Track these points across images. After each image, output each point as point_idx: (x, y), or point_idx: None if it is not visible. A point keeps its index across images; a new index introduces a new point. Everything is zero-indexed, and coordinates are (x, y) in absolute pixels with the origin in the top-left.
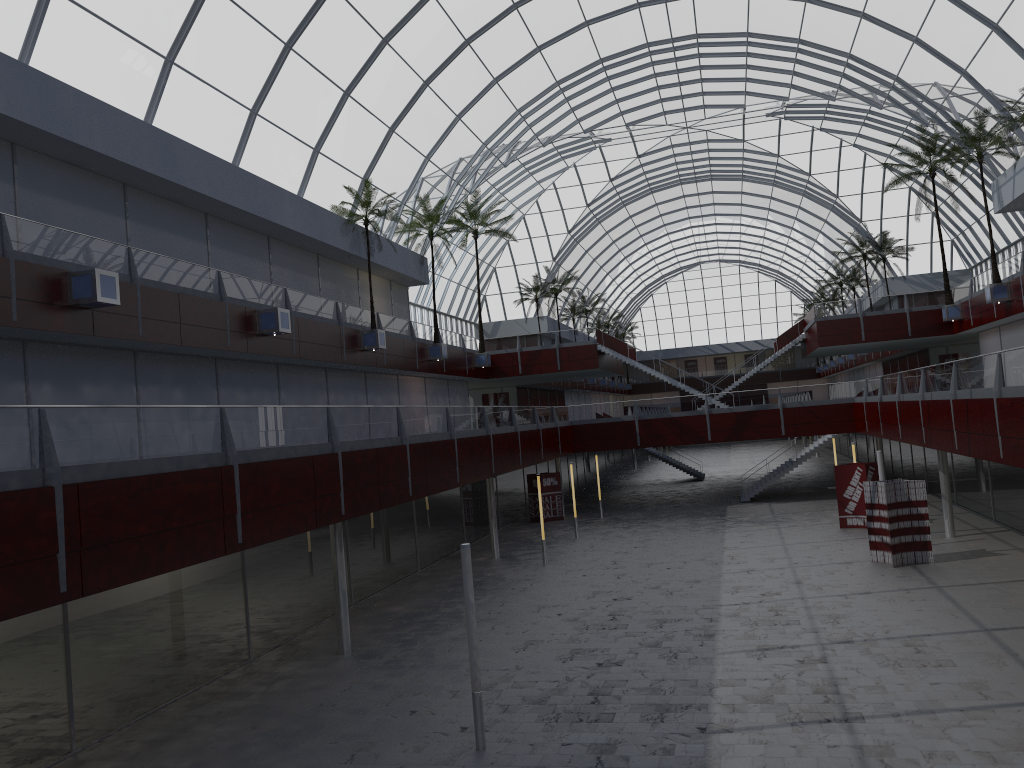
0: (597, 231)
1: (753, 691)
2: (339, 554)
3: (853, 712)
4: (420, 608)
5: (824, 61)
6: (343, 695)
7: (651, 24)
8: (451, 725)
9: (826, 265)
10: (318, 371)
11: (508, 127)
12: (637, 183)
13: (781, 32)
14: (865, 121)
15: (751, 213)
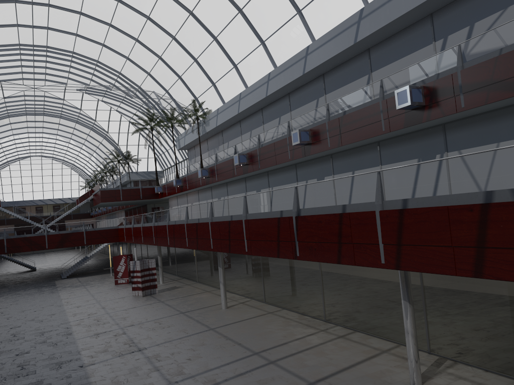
0: None
1: (98, 349)
2: None
3: (142, 347)
4: None
5: (108, 73)
6: None
7: (23, 35)
8: None
9: (99, 163)
10: None
11: None
12: (1, 111)
13: (90, 55)
14: (123, 101)
15: (63, 134)
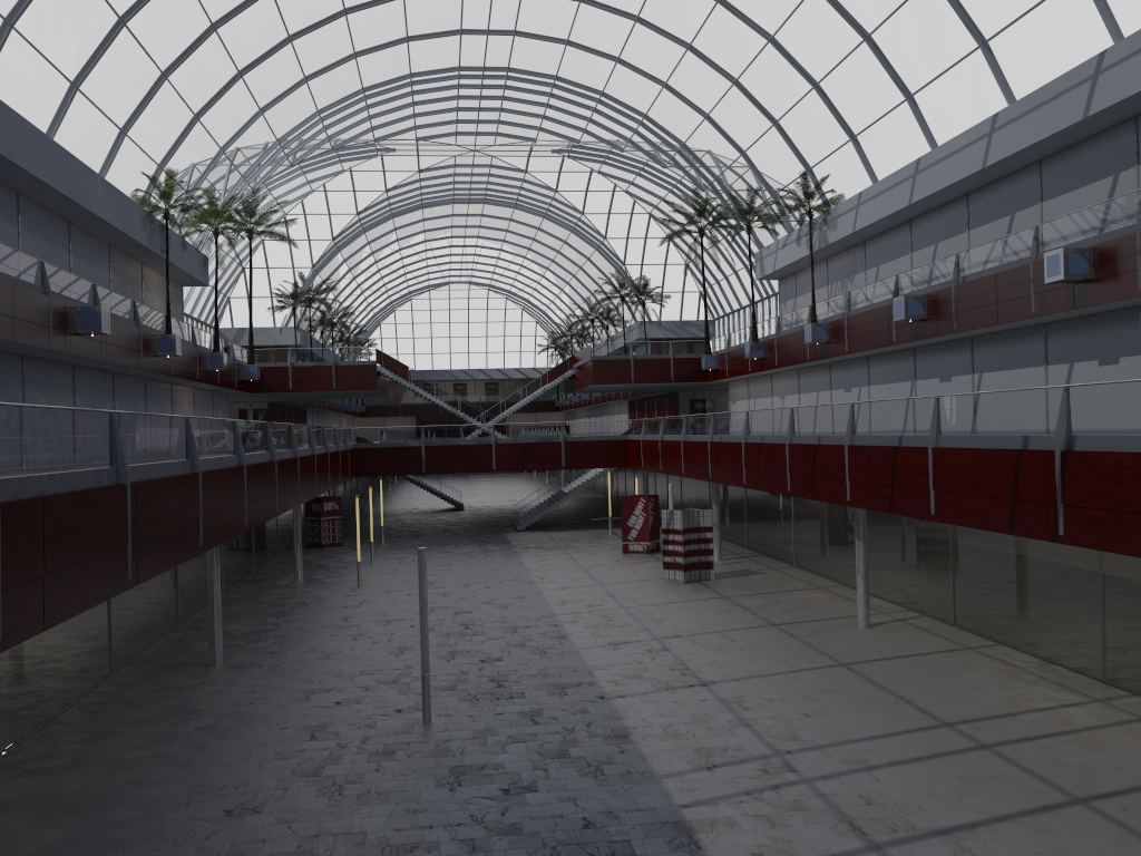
0: (360, 240)
1: (624, 671)
2: (216, 567)
3: (706, 679)
4: (259, 626)
5: (621, 116)
6: (253, 696)
7: (468, 51)
8: (385, 709)
9: (580, 300)
10: (107, 375)
11: (305, 127)
12: (411, 197)
13: (588, 82)
14: (641, 172)
15: (515, 240)
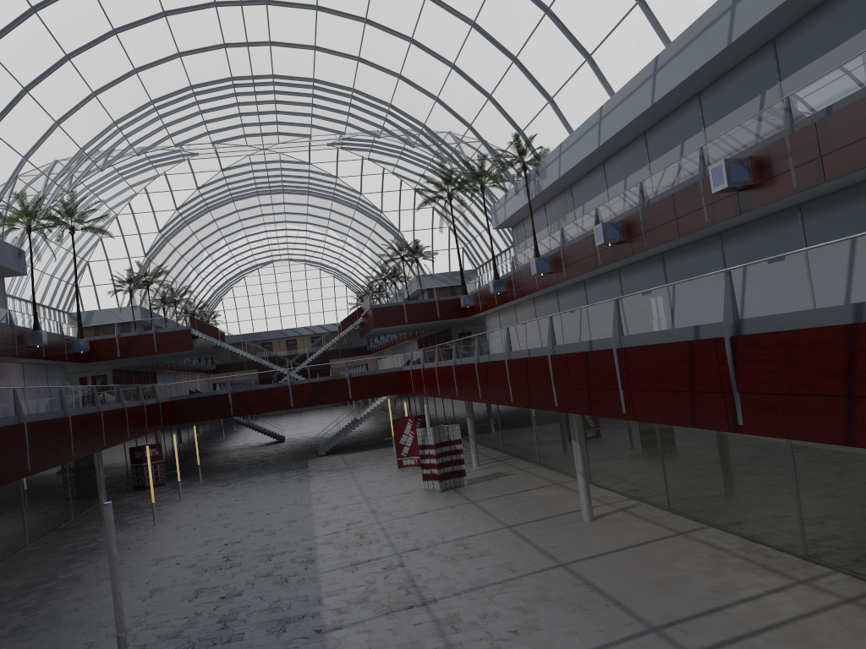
0: (185, 231)
1: (353, 596)
2: None
3: (428, 597)
4: (37, 578)
5: (372, 107)
6: None
7: (235, 62)
8: None
9: (374, 265)
10: None
11: (105, 136)
12: (221, 192)
13: (340, 81)
14: (401, 155)
15: (315, 221)
